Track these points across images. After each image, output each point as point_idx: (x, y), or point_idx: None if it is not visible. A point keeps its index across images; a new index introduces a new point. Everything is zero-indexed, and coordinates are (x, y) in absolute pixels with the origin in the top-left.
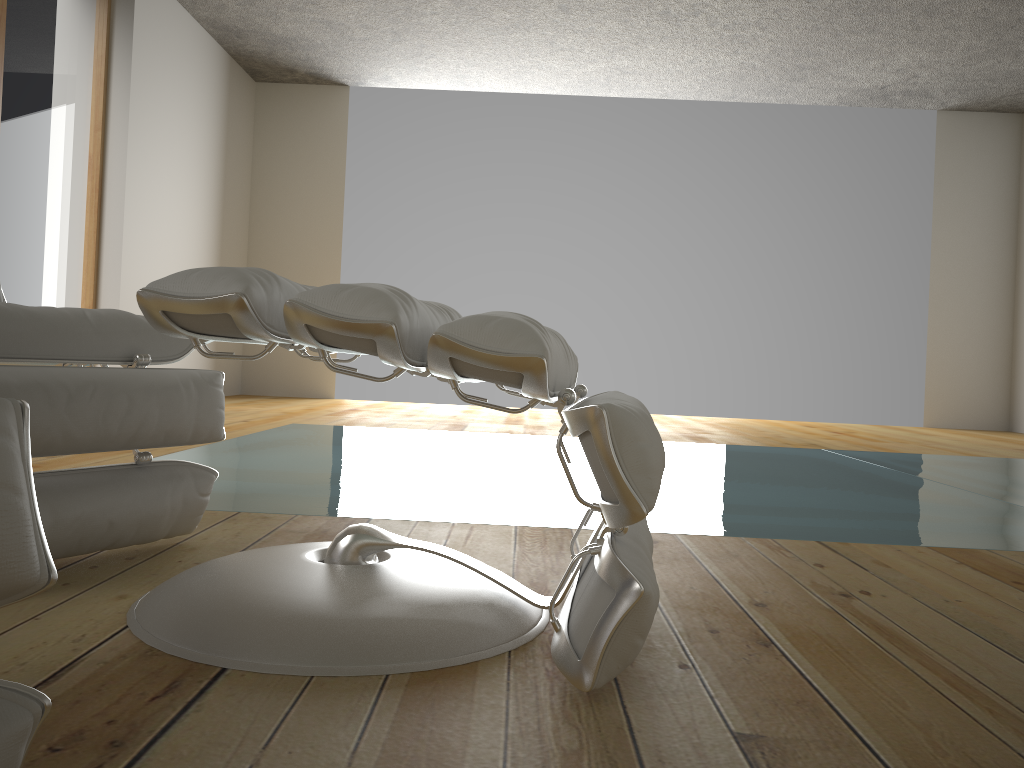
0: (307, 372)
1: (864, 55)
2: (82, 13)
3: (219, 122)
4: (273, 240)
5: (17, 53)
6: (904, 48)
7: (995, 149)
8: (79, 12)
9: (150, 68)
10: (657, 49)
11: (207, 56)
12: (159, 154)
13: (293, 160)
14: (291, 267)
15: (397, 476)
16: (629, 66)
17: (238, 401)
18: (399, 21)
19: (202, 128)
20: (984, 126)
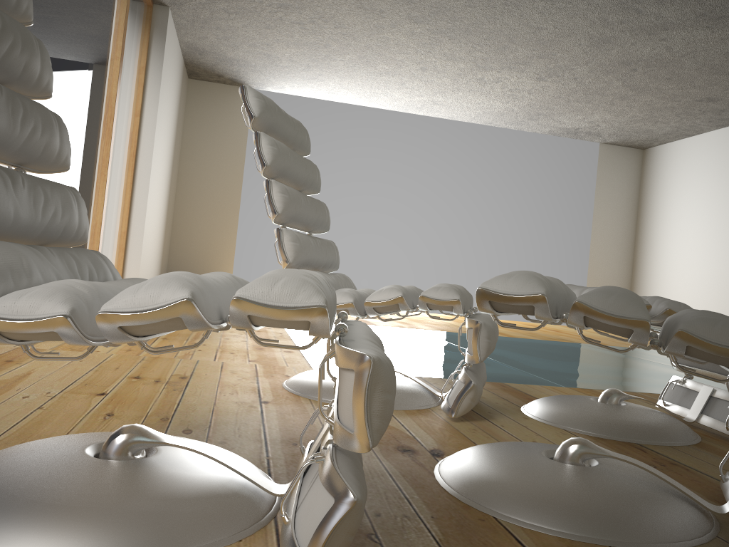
0: None
1: (577, 112)
2: (140, 41)
3: (177, 107)
4: (194, 186)
5: (122, 70)
6: (600, 112)
7: (628, 168)
8: (140, 40)
9: (165, 76)
10: (463, 95)
11: (179, 64)
12: (162, 132)
13: (211, 133)
14: (205, 205)
15: (441, 357)
16: (440, 101)
17: None
18: (316, 61)
19: (173, 112)
20: (623, 154)
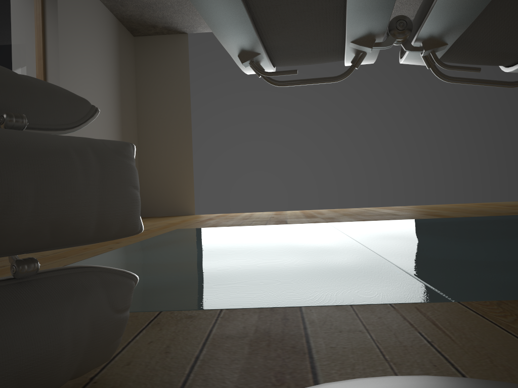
0: (178, 200)
1: None
2: None
3: (115, 58)
4: (151, 126)
5: None
6: None
7: None
8: None
9: (70, 21)
10: None
11: (104, 18)
12: (80, 74)
13: (159, 79)
14: (163, 140)
15: (279, 258)
16: None
17: None
18: None
19: (105, 60)
20: None
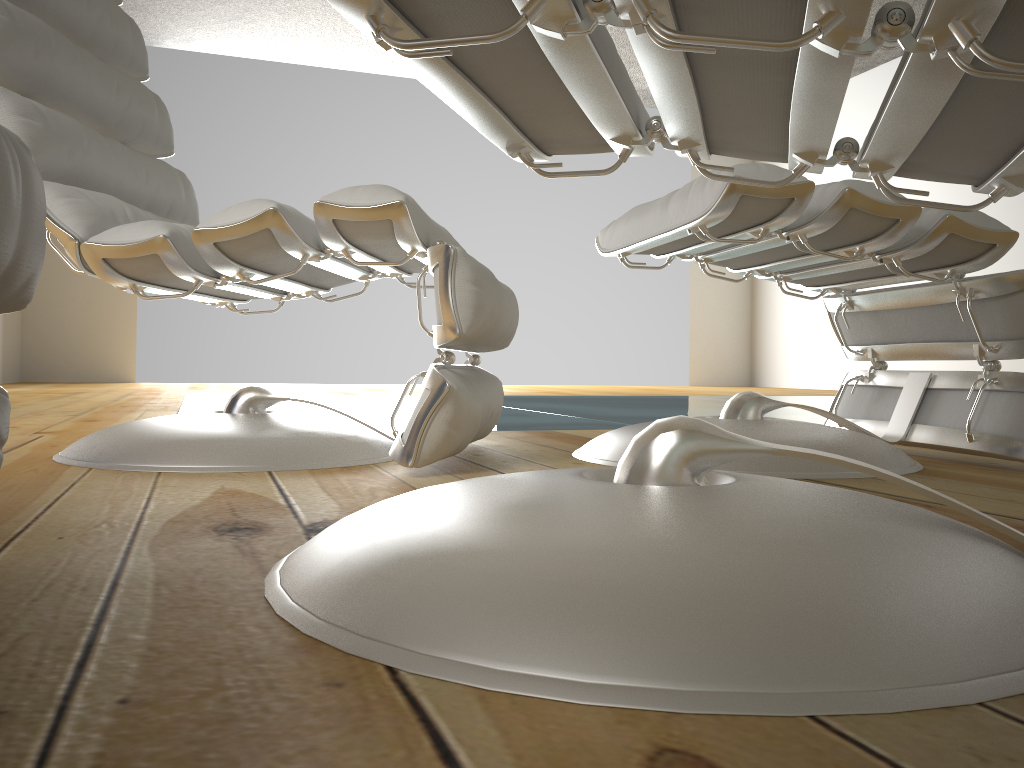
0: (102, 355)
1: None
2: None
3: None
4: None
5: None
6: None
7: None
8: None
9: None
10: None
11: None
12: None
13: None
14: None
15: None
16: None
17: (46, 385)
18: None
19: None
20: None
